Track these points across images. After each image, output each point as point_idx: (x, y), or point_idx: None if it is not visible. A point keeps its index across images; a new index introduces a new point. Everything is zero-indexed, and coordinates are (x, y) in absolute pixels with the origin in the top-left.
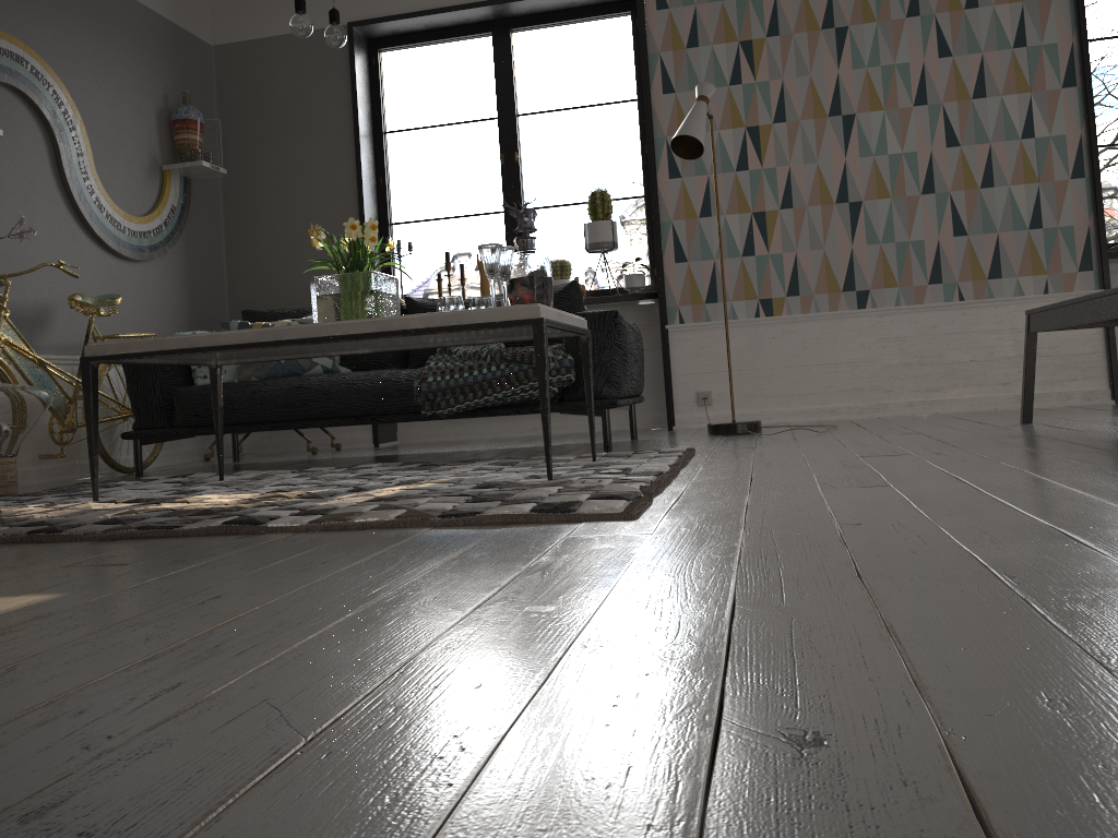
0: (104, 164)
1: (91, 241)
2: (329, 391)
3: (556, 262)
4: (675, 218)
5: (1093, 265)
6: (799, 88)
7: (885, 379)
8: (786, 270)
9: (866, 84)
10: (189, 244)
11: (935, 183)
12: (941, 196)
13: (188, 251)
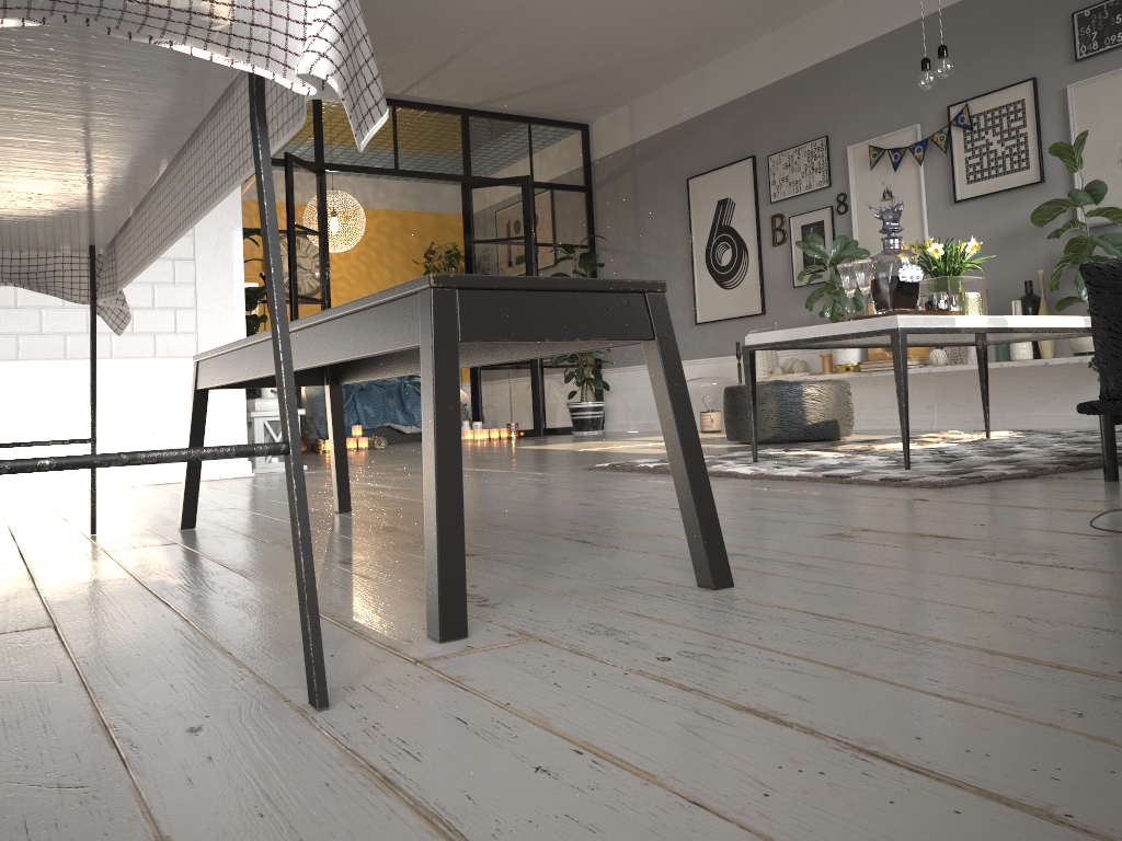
0: None
1: None
2: None
3: None
4: None
5: None
6: None
7: None
8: None
9: None
10: None
11: None
12: None
13: None
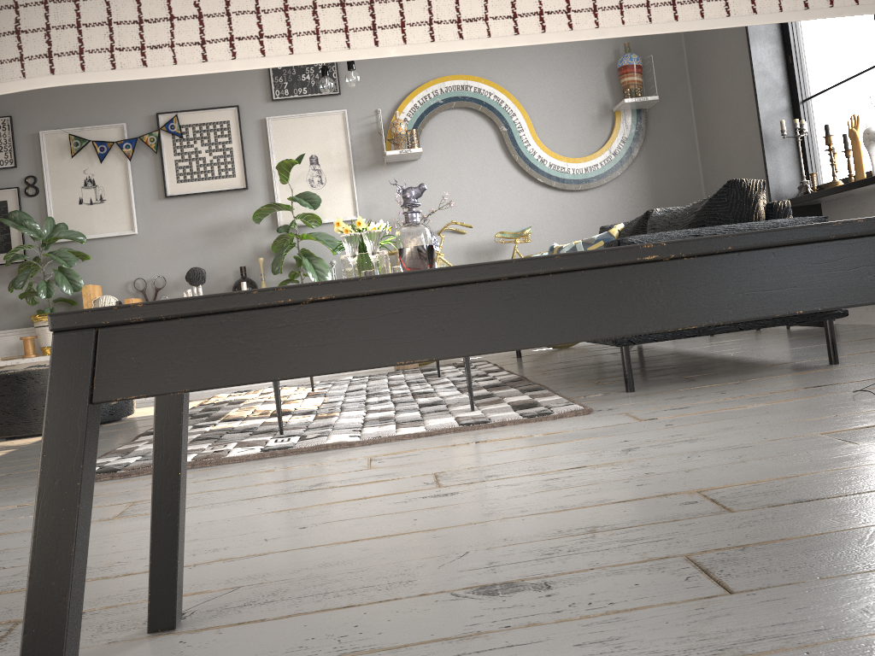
0: (550, 128)
1: (540, 187)
2: None
3: None
4: None
5: None
6: None
7: None
8: None
9: None
10: (651, 161)
11: None
12: None
13: (650, 167)
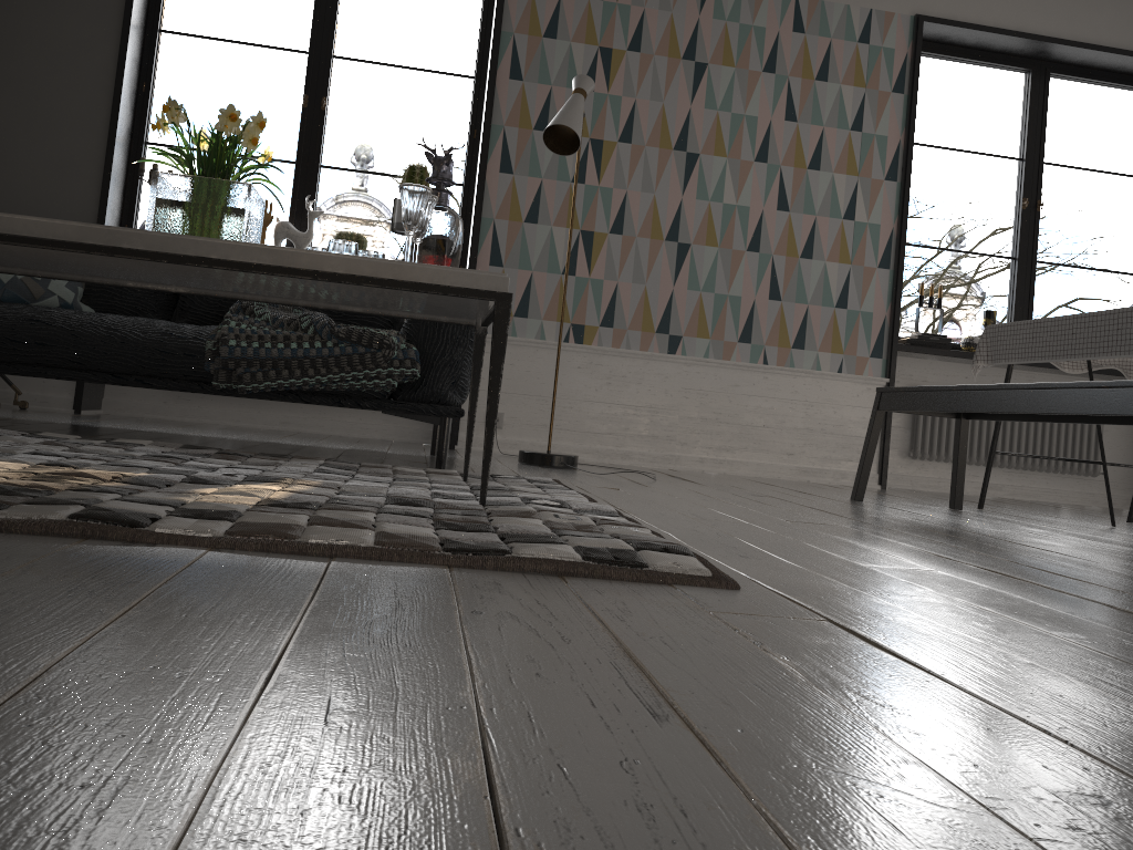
0: None
1: None
2: (79, 332)
3: (352, 235)
4: (498, 217)
5: (883, 354)
6: (650, 113)
7: (682, 430)
8: (605, 298)
9: (715, 127)
10: None
11: (761, 243)
12: (764, 257)
13: None
